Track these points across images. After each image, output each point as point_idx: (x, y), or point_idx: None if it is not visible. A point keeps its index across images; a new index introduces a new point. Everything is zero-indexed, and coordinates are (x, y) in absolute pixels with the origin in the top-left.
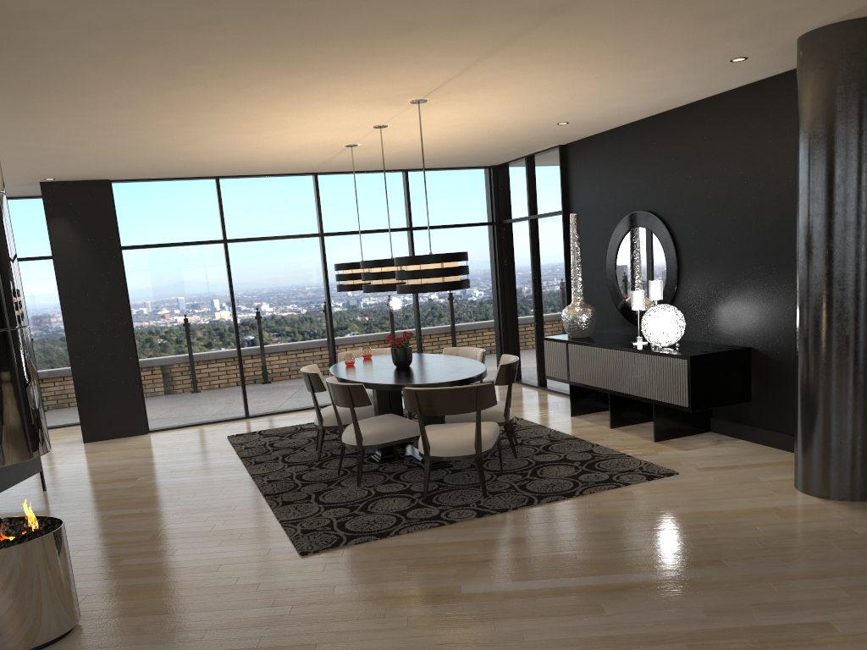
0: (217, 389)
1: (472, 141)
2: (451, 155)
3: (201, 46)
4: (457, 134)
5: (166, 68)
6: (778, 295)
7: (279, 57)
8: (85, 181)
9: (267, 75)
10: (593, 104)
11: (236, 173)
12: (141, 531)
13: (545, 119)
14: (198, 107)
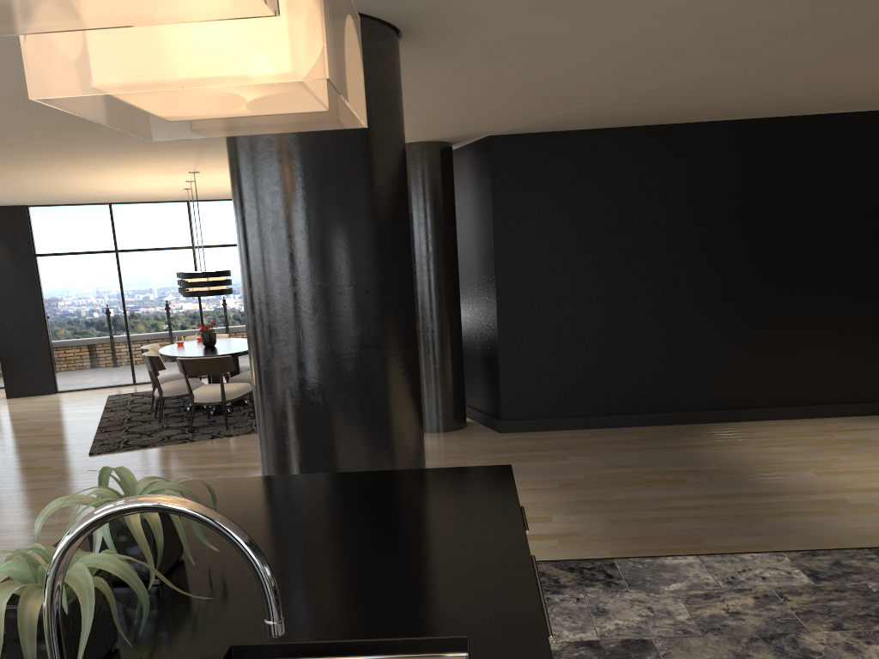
0: (111, 362)
1: None
2: None
3: (12, 159)
4: None
5: (2, 165)
6: None
7: (67, 161)
8: (8, 206)
9: (70, 166)
10: None
11: (123, 201)
12: (7, 445)
13: None
14: (45, 176)
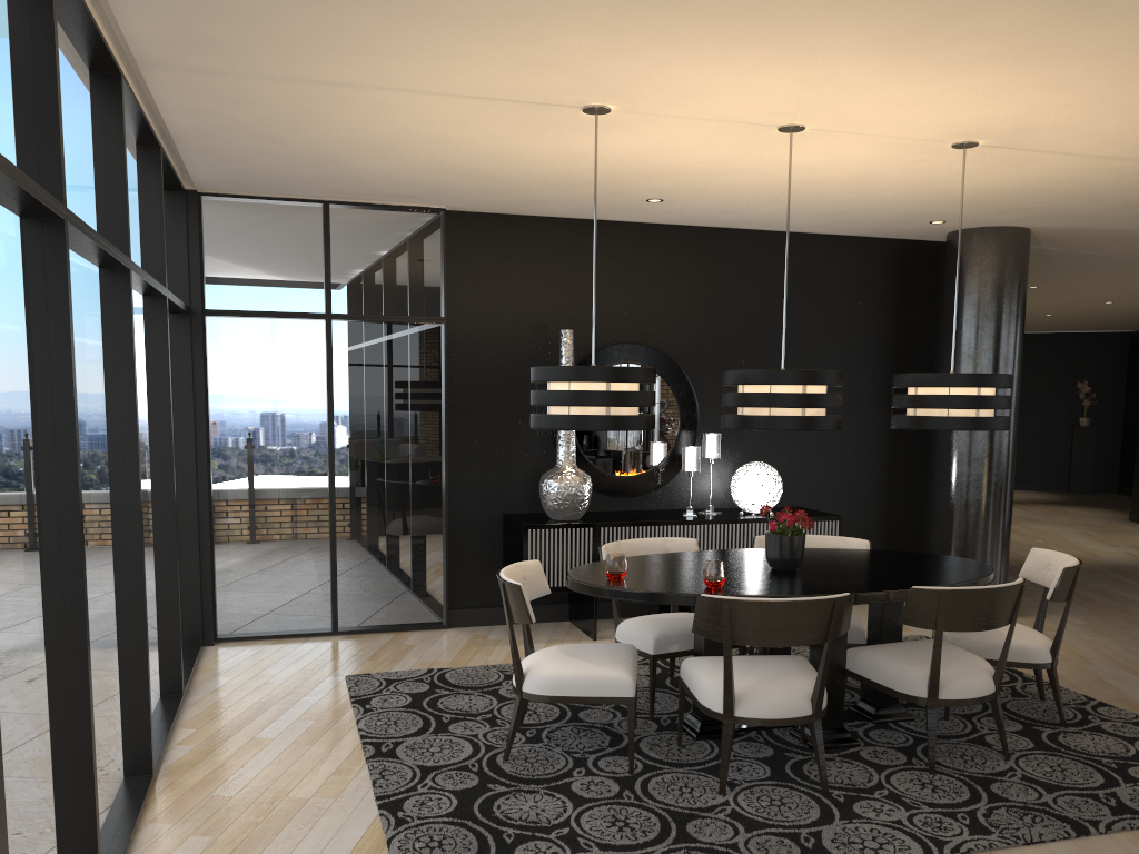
0: (51, 844)
1: (535, 172)
2: (370, 166)
3: None
4: (632, 164)
5: None
6: (832, 451)
7: None
8: None
9: None
10: (779, 202)
11: None
12: None
13: (698, 193)
14: None
